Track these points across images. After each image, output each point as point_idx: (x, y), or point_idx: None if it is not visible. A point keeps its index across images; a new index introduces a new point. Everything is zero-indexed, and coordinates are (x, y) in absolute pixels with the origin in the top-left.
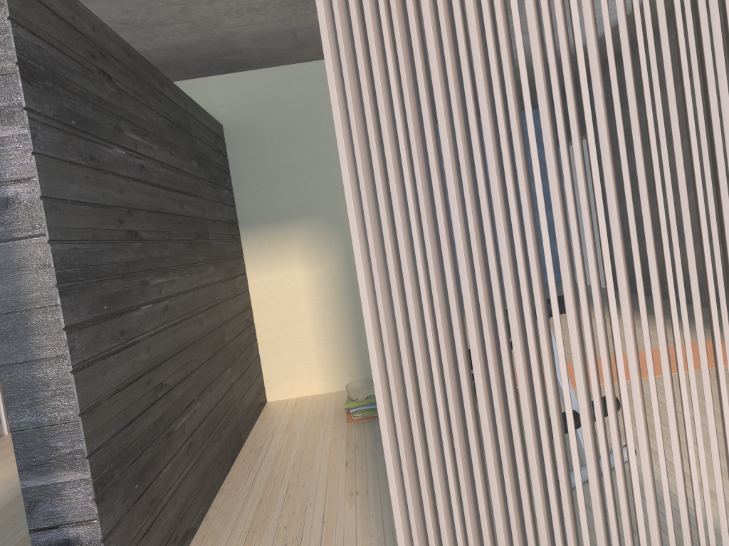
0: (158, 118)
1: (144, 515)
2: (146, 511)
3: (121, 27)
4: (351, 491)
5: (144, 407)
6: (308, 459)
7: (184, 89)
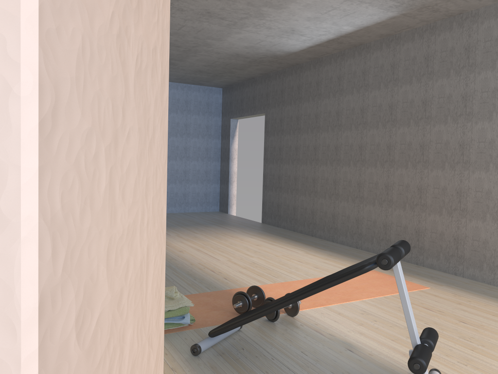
0: None
1: None
2: None
3: None
4: None
5: None
6: None
7: None
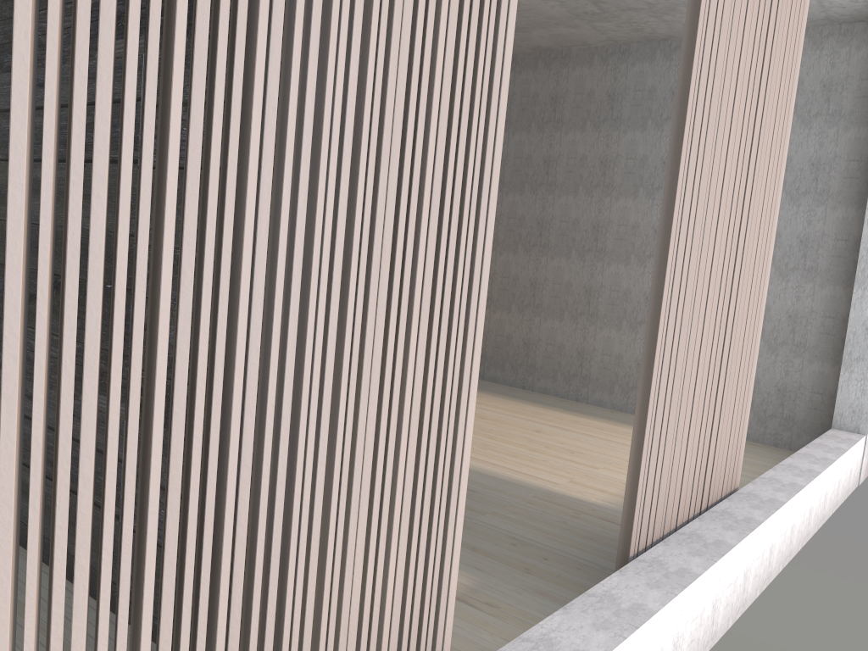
0: None
1: None
2: None
3: None
4: None
5: None
6: None
7: None
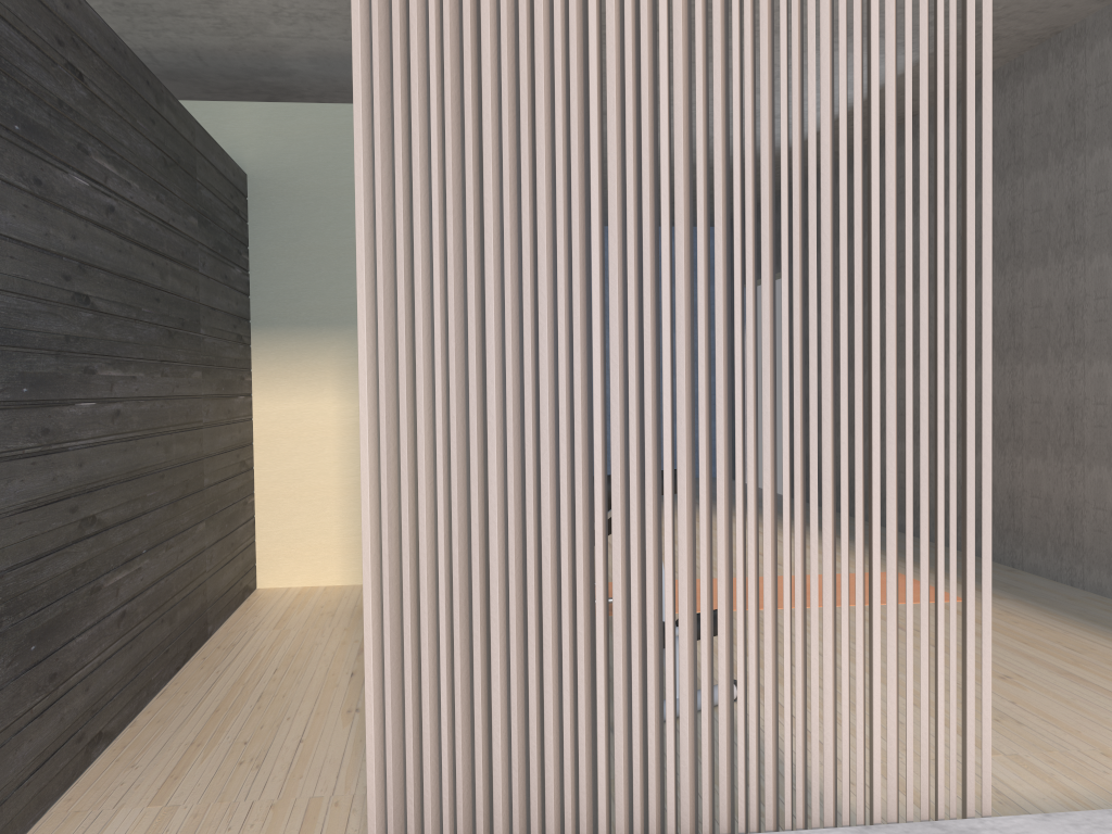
0: (146, 146)
1: (39, 691)
2: (42, 686)
3: (113, 8)
4: (350, 707)
5: (62, 543)
6: (299, 664)
7: (196, 113)
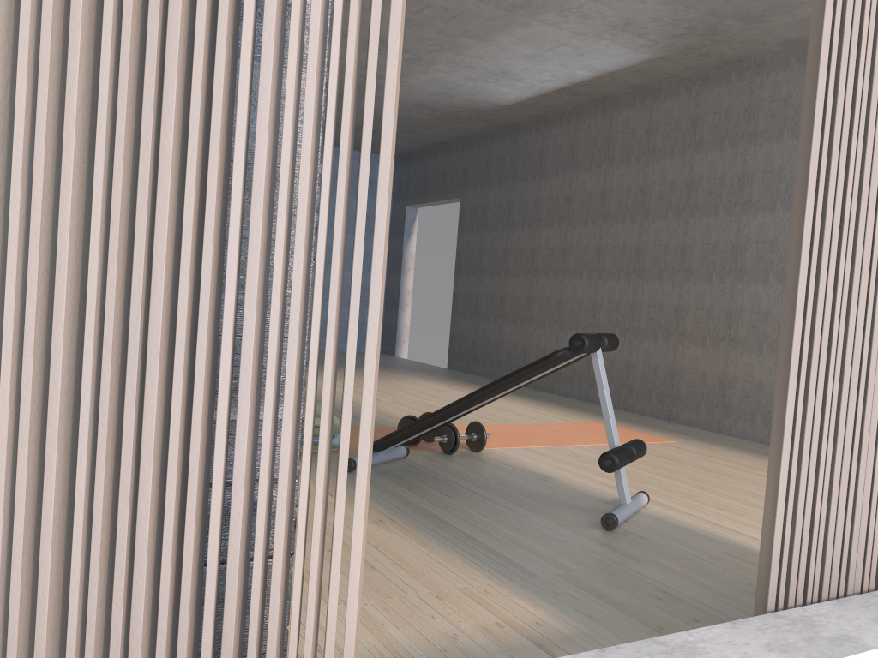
0: None
1: None
2: None
3: None
4: (372, 520)
5: None
6: None
7: None
